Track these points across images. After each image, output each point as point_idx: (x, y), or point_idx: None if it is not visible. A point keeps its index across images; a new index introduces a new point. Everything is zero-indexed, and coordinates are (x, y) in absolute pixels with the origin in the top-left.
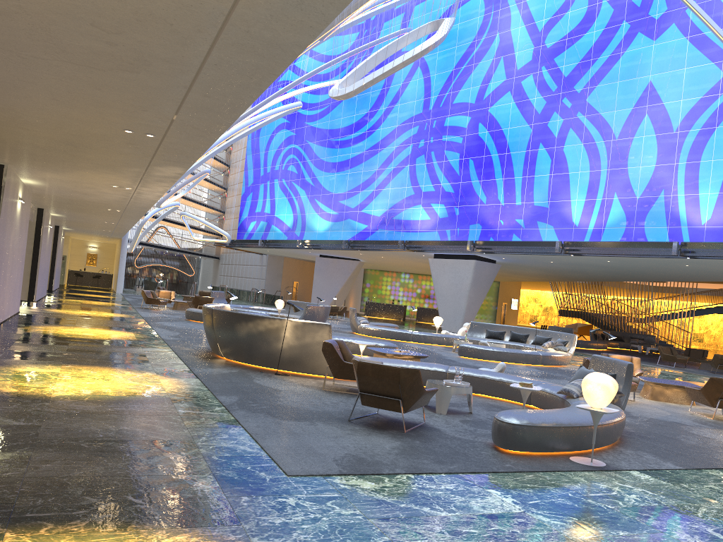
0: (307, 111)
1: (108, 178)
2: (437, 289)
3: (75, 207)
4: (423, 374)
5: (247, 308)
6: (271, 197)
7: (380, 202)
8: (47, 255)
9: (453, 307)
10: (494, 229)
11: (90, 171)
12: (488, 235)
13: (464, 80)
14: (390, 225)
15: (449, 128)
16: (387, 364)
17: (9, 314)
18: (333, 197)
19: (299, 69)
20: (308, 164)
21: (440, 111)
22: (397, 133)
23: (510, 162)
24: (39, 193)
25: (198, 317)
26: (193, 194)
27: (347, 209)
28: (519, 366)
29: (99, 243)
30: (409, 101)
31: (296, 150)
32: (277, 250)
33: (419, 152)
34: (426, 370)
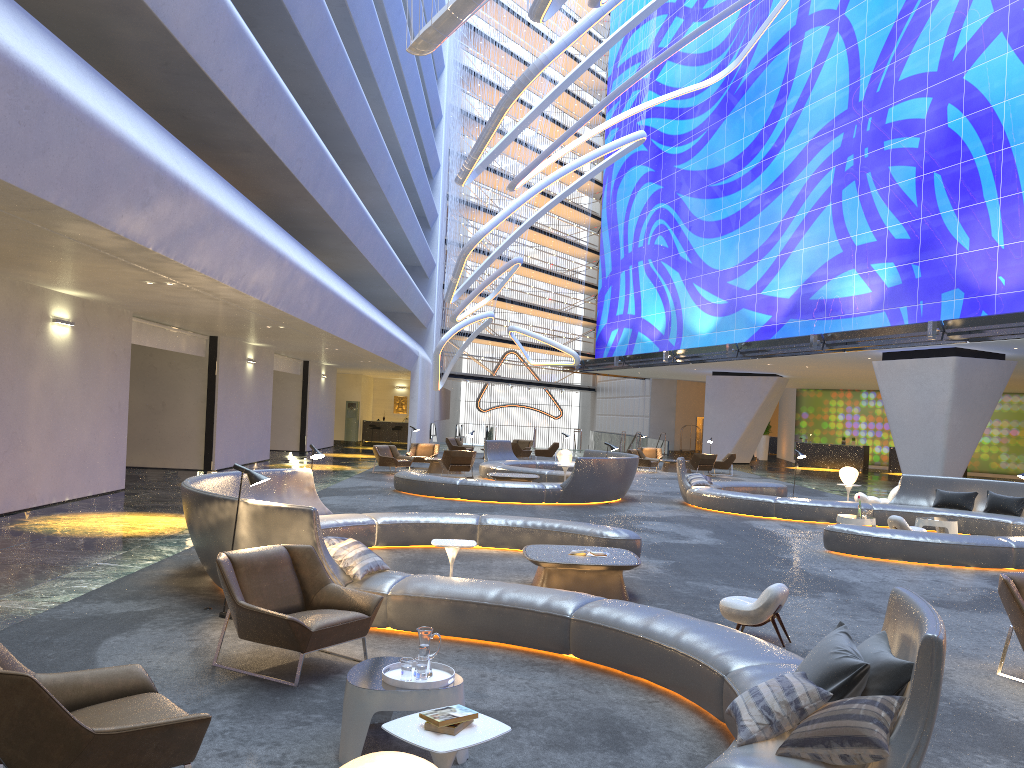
0: (676, 148)
1: (98, 267)
2: (891, 415)
3: (237, 329)
4: (520, 620)
5: (546, 464)
6: (635, 290)
7: (788, 275)
8: (255, 402)
9: (922, 446)
10: (988, 295)
11: (45, 257)
12: (977, 307)
13: (915, 34)
14: (807, 311)
15: (894, 126)
16: (444, 596)
17: (67, 495)
18: (719, 276)
19: (663, 86)
20: (681, 231)
21: (878, 99)
22: (809, 152)
23: (1012, 164)
24: (139, 310)
25: (404, 485)
26: (546, 300)
27: (740, 292)
28: (949, 574)
29: (408, 380)
30: (826, 94)
31: (664, 212)
32: (649, 370)
33: (845, 178)
34: (527, 610)
